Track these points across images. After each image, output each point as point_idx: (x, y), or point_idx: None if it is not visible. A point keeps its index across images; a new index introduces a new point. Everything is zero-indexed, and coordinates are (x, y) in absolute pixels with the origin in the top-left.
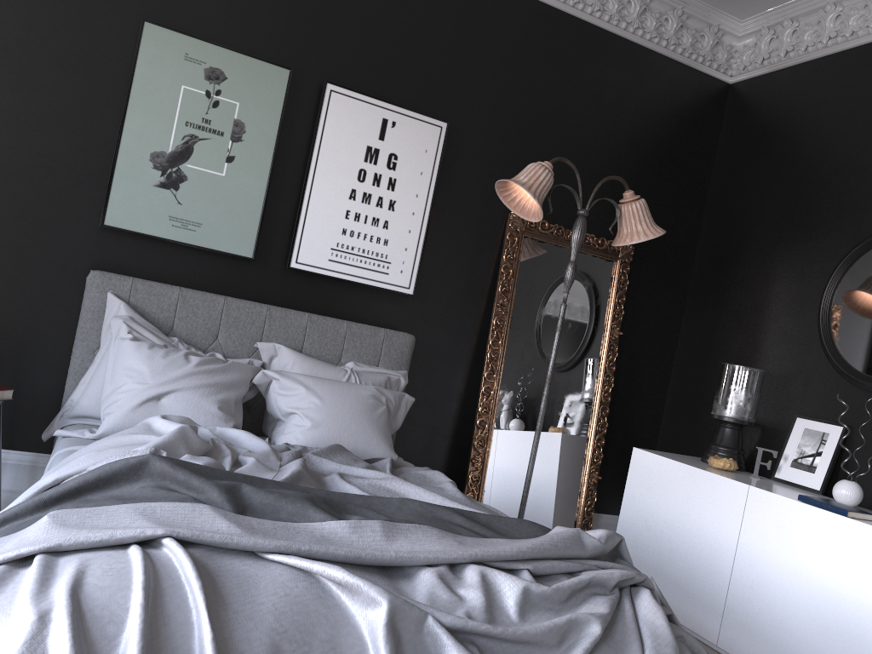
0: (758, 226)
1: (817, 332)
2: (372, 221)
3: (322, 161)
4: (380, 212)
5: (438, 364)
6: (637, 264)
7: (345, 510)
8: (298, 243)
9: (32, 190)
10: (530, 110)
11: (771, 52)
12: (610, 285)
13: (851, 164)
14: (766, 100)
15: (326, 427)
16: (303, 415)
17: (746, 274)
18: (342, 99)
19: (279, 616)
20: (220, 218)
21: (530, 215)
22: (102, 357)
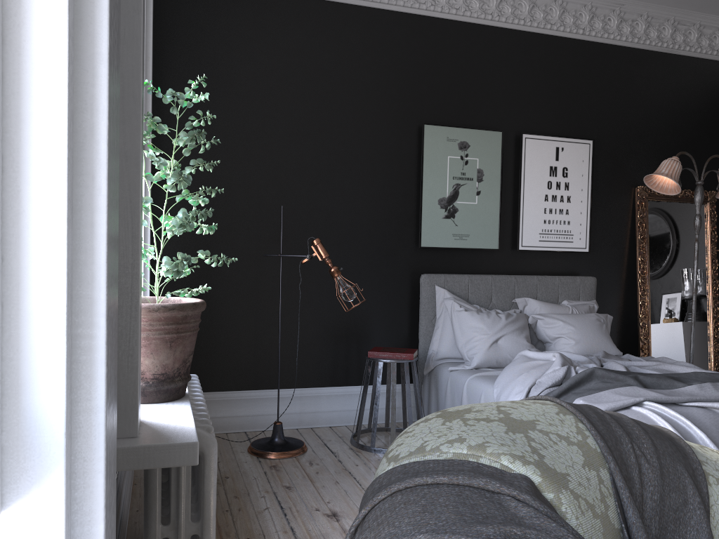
0: None
1: None
2: (559, 212)
3: (526, 182)
4: (562, 205)
5: (607, 291)
6: (718, 202)
7: (680, 381)
8: (521, 234)
9: (381, 235)
10: (638, 118)
11: None
12: (705, 220)
13: None
14: None
15: (583, 342)
16: (568, 337)
17: None
18: (532, 141)
19: (716, 426)
20: (478, 229)
21: (667, 191)
22: (443, 323)
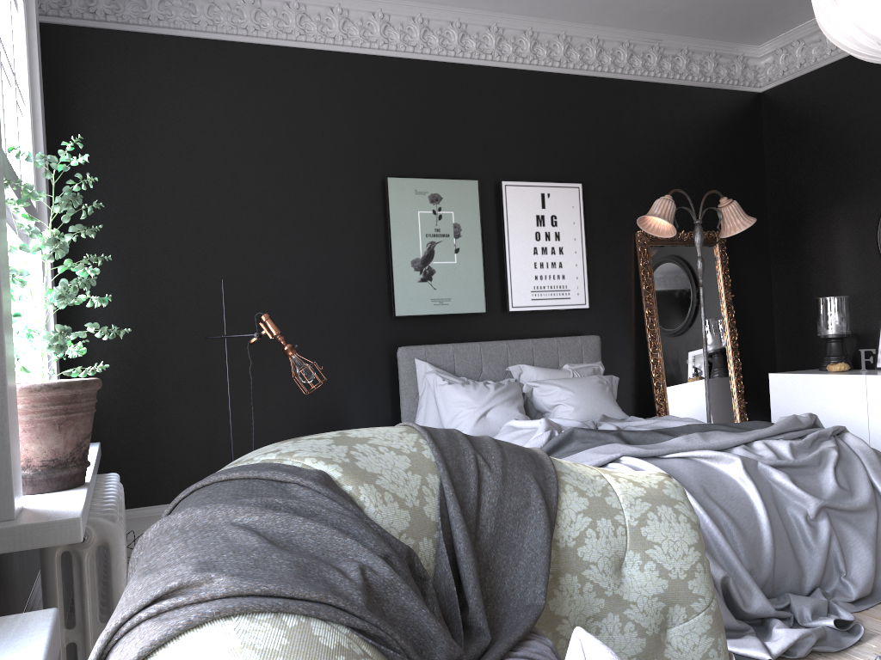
0: (813, 193)
1: (880, 259)
2: (551, 265)
3: (511, 234)
4: (554, 257)
5: (615, 351)
6: (729, 242)
7: (669, 434)
8: (510, 293)
9: (348, 306)
10: (631, 156)
11: (788, 65)
12: (715, 263)
13: (872, 137)
14: (793, 100)
15: (583, 407)
16: (566, 404)
17: (813, 230)
18: (513, 188)
19: (695, 475)
20: (460, 291)
21: (663, 233)
22: (426, 400)
